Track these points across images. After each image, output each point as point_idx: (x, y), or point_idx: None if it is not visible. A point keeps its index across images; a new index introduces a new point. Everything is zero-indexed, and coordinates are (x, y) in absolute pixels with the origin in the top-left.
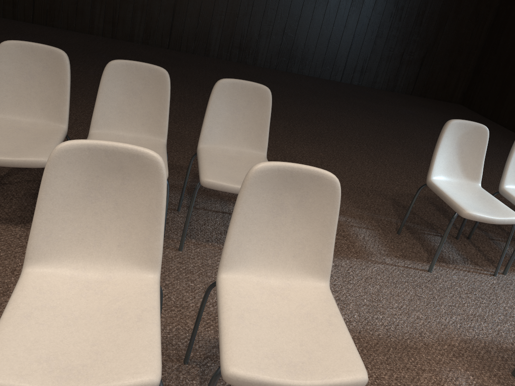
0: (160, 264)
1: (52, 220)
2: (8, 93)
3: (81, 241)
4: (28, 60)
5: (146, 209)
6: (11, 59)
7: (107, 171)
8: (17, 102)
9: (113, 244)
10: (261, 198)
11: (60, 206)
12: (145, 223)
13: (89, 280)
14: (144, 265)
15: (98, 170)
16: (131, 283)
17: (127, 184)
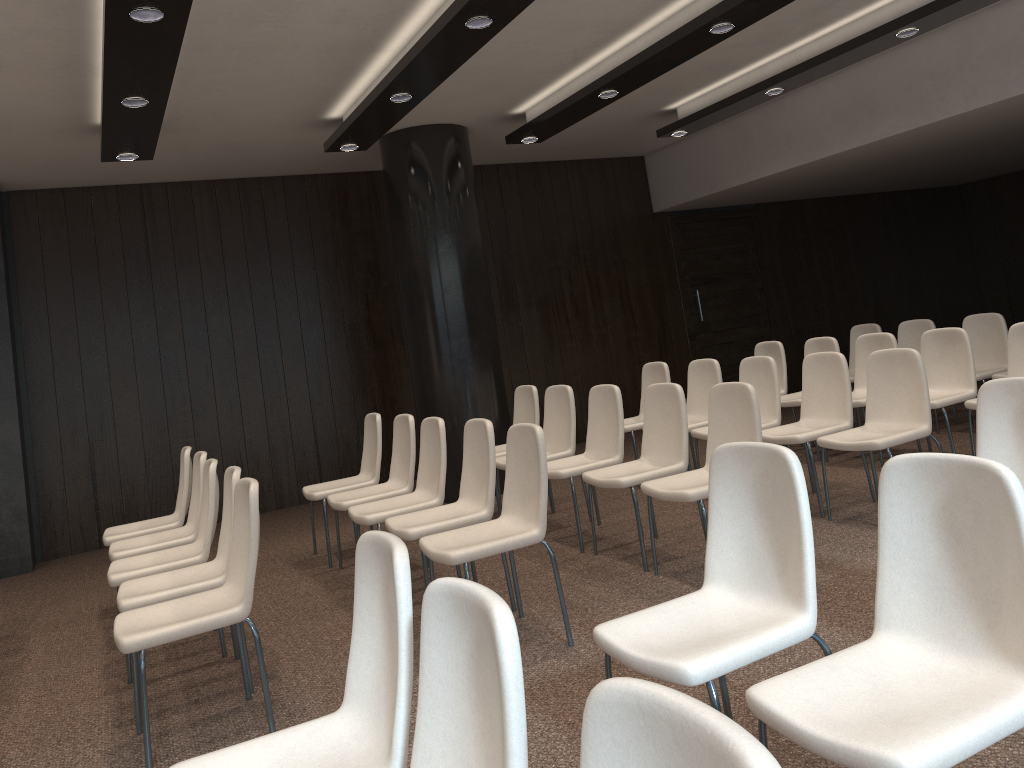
0: (973, 385)
1: (927, 368)
2: (974, 350)
3: (941, 379)
4: (981, 325)
5: (964, 358)
6: (971, 327)
7: (945, 342)
8: (980, 355)
9: (955, 379)
10: (1021, 344)
11: (929, 362)
12: (965, 365)
13: (942, 394)
14: (967, 386)
15: (942, 343)
16: (958, 393)
17: (955, 347)
